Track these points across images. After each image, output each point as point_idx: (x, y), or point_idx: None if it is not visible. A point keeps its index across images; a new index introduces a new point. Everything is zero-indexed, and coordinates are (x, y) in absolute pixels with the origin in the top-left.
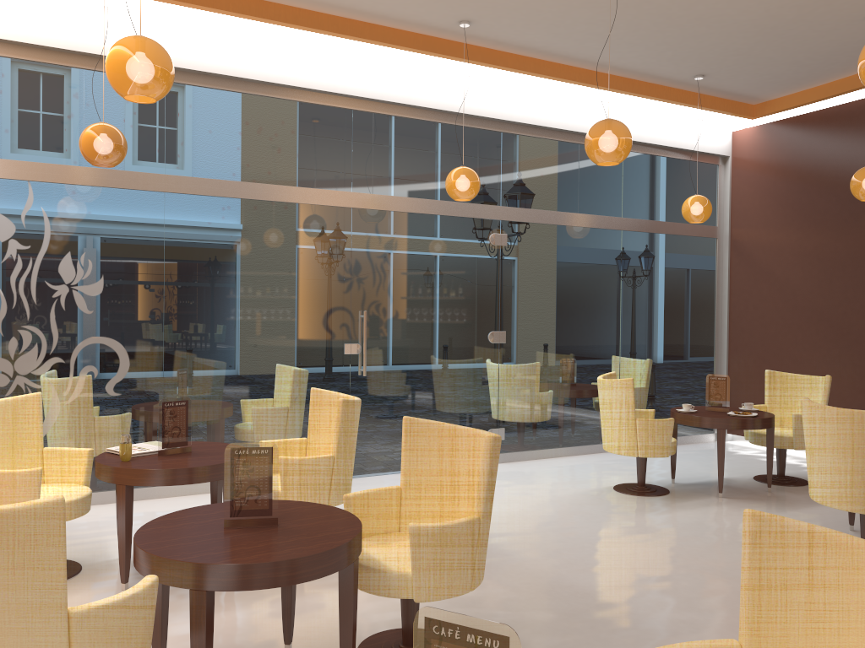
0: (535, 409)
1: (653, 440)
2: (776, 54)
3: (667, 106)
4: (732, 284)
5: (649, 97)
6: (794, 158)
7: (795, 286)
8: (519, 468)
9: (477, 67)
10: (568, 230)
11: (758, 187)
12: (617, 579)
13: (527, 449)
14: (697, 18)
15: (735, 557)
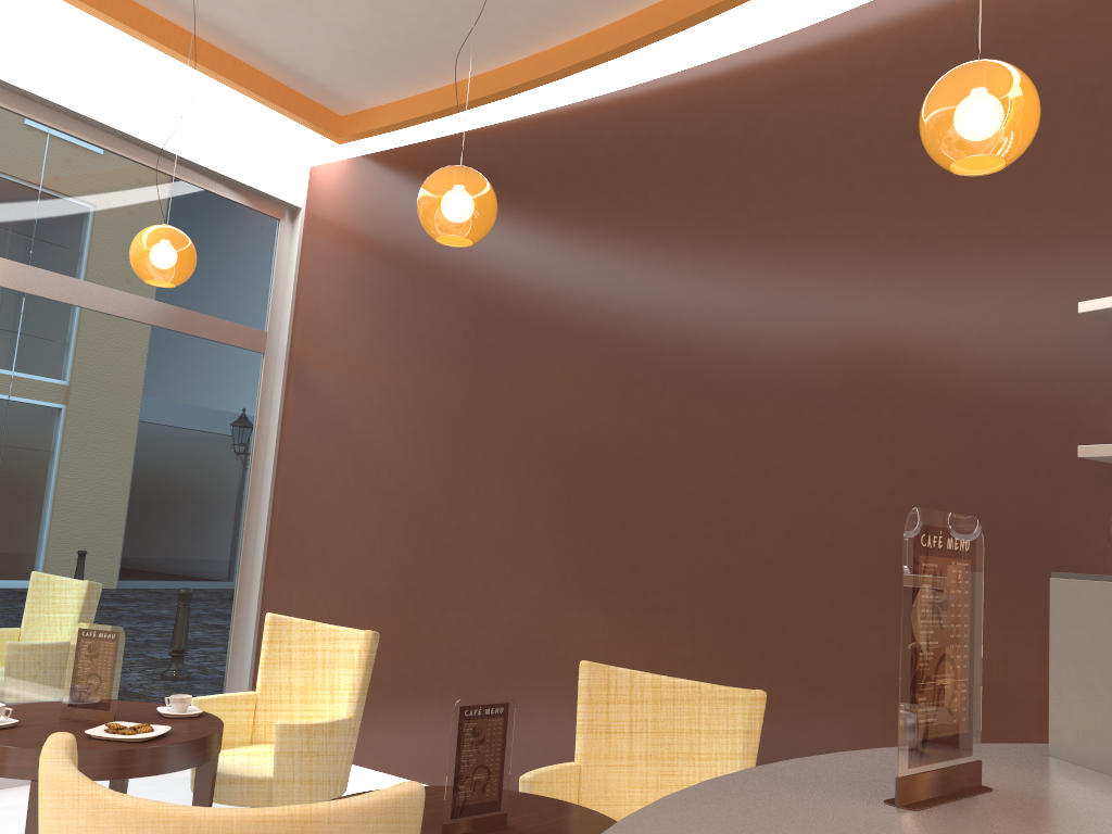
0: None
1: None
2: None
3: (159, 62)
4: (284, 443)
5: (96, 12)
6: (398, 218)
7: (380, 451)
8: None
9: None
10: None
11: (340, 267)
12: None
13: None
14: None
15: None
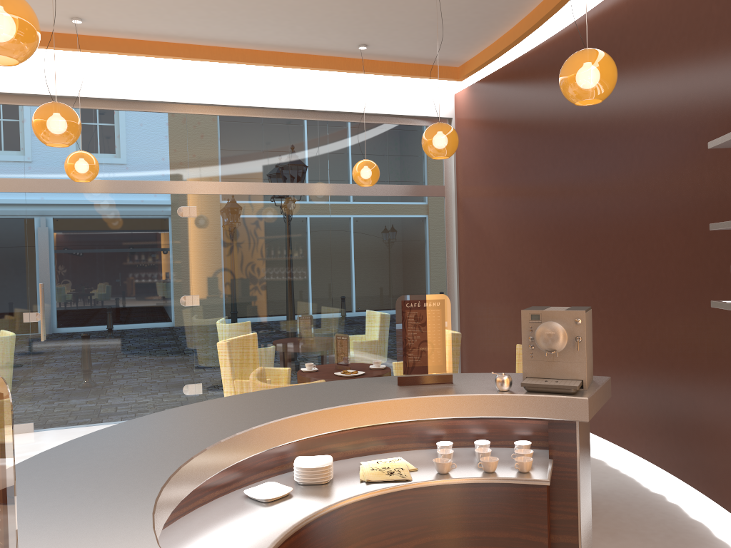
0: None
1: None
2: (402, 18)
3: (364, 76)
4: (459, 240)
5: (329, 69)
6: (489, 116)
7: (494, 241)
8: None
9: (137, 58)
10: (266, 199)
11: (470, 146)
12: None
13: None
14: None
15: None
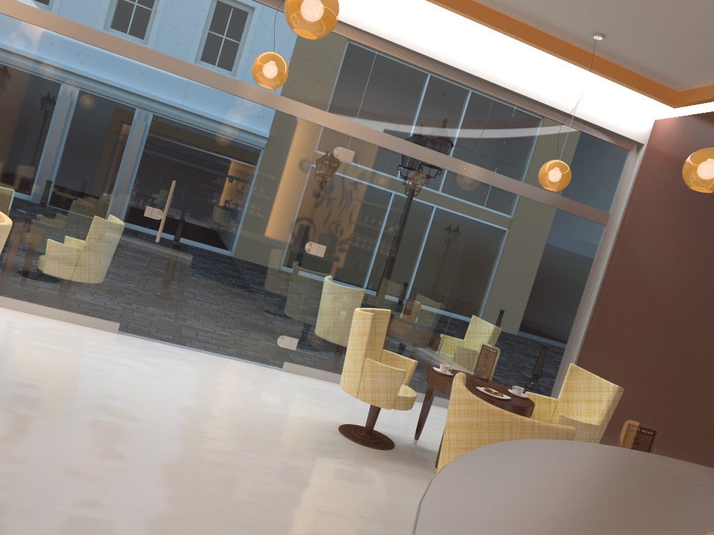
0: (338, 332)
1: (376, 386)
2: (674, 16)
3: (574, 70)
4: (607, 277)
5: (545, 50)
6: None
7: (659, 292)
8: (291, 381)
9: None
10: (426, 168)
11: (659, 181)
12: (129, 497)
13: (318, 367)
14: None
15: (314, 529)
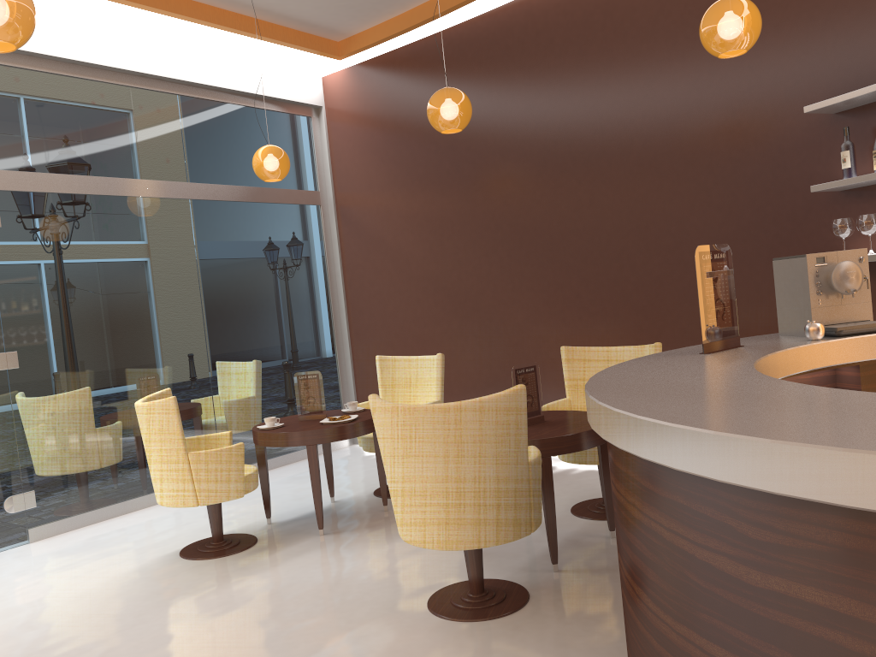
0: (84, 454)
1: (217, 479)
2: None
3: (229, 38)
4: (345, 259)
5: (194, 20)
6: (389, 103)
7: (408, 253)
8: (58, 546)
9: None
10: (105, 202)
11: (356, 141)
12: None
13: (79, 512)
14: None
15: (299, 653)
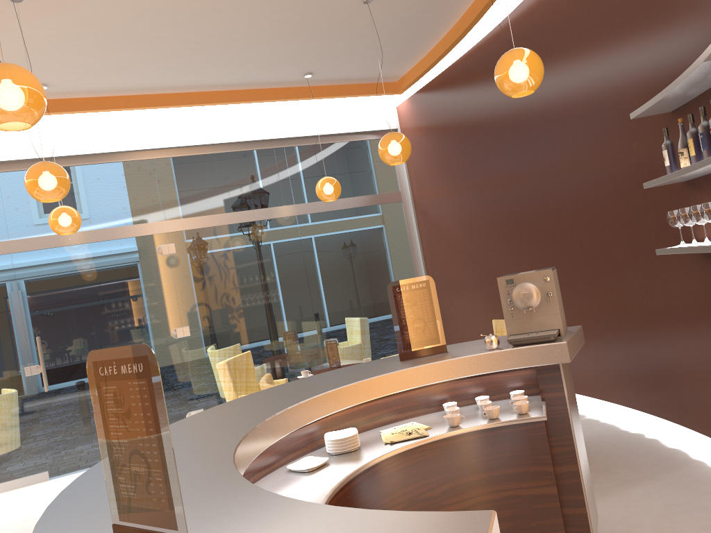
0: None
1: None
2: (341, 44)
3: (312, 102)
4: (422, 239)
5: (279, 100)
6: (432, 121)
7: (454, 234)
8: None
9: (100, 113)
10: (238, 227)
11: (418, 152)
12: None
13: None
14: (220, 37)
15: None
